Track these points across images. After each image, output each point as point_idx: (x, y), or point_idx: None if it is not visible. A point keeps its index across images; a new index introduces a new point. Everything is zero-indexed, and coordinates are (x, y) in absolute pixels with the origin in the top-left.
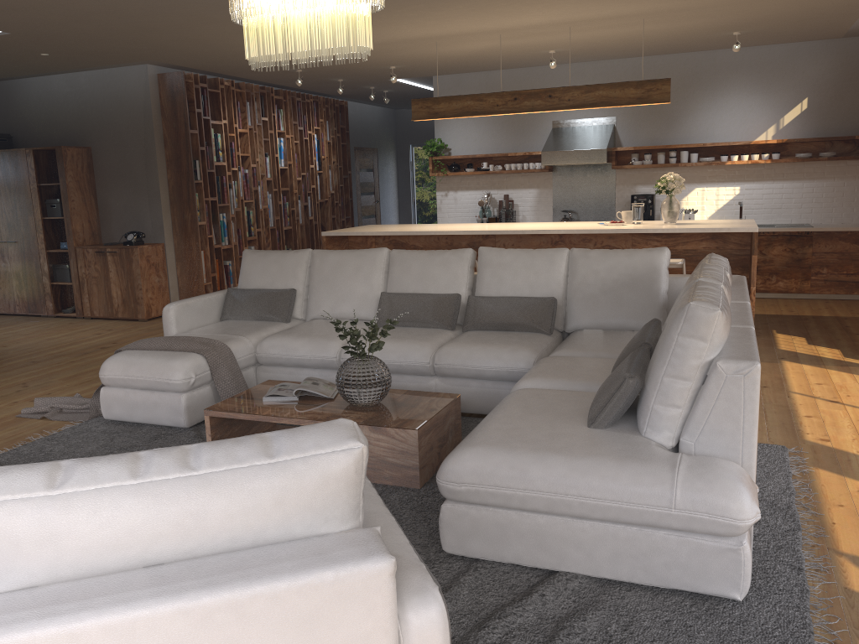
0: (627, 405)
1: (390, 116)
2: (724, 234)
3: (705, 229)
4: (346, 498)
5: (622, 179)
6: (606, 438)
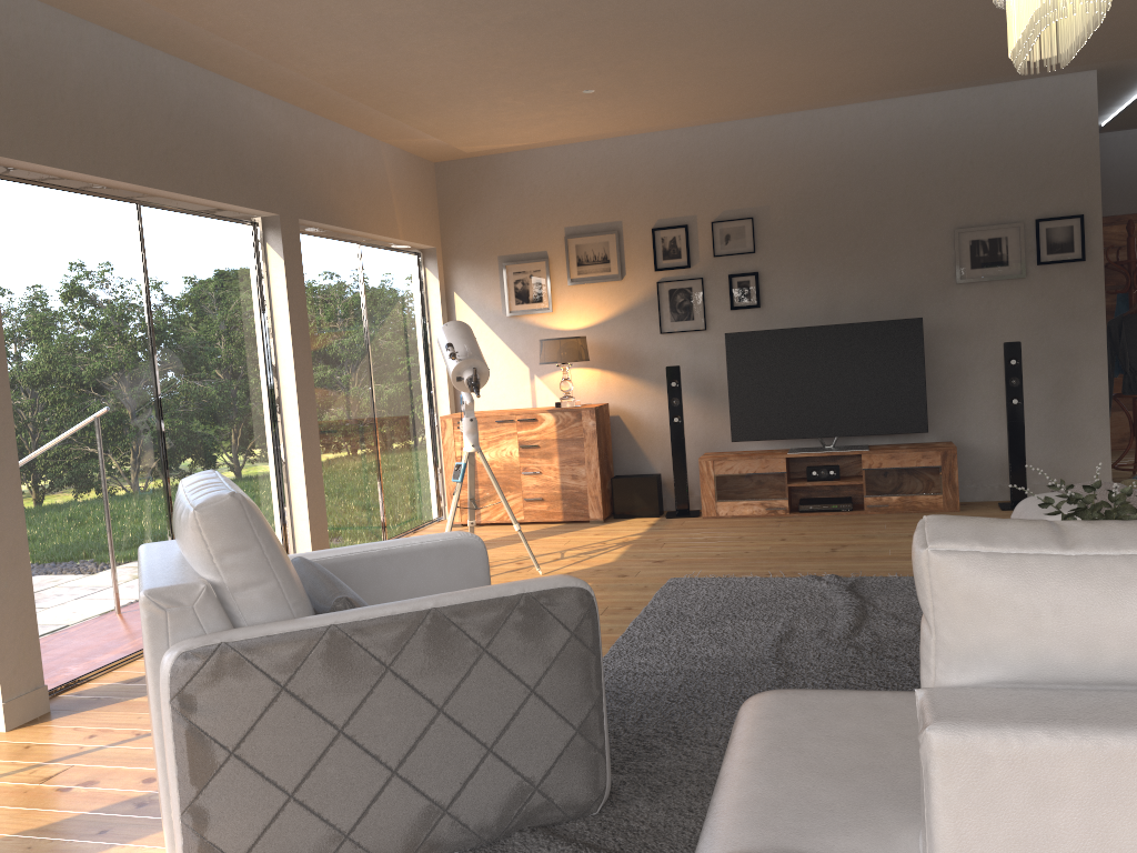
0: None
1: None
2: None
3: None
4: (196, 550)
5: None
6: (880, 785)
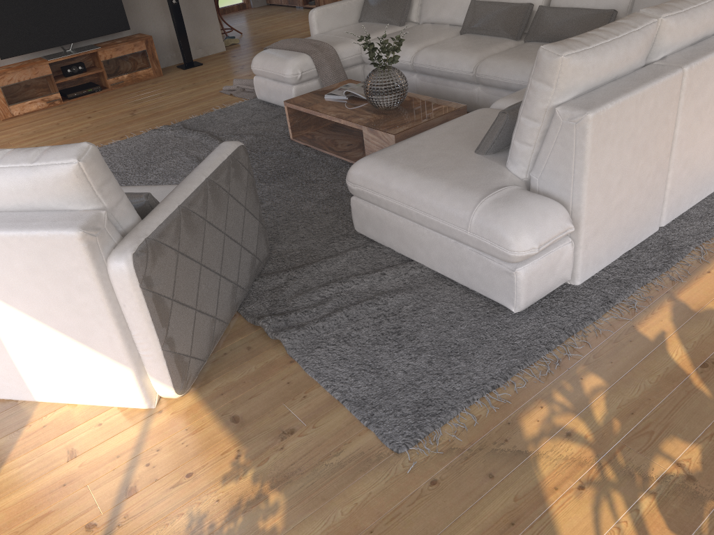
0: (503, 137)
1: None
2: None
3: None
4: (78, 192)
5: None
6: (473, 164)
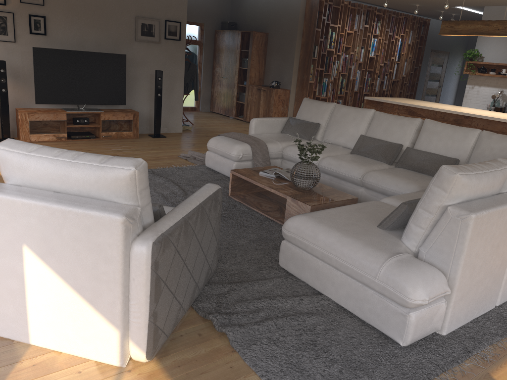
0: (400, 220)
1: None
2: None
3: None
4: (126, 190)
5: None
6: (377, 234)
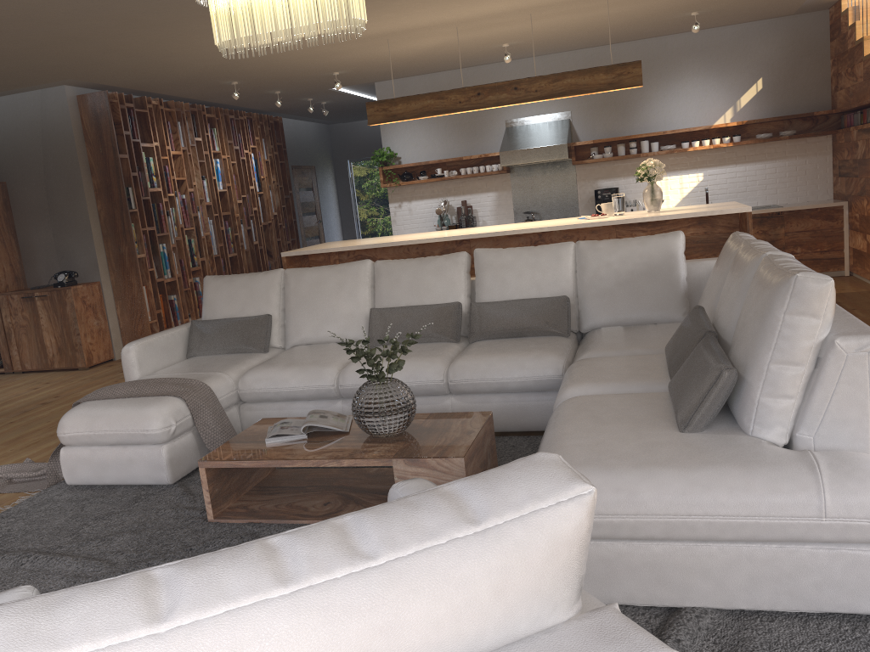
0: (724, 402)
1: (324, 131)
2: (711, 218)
3: (696, 213)
4: (577, 569)
5: (582, 175)
6: (711, 442)
